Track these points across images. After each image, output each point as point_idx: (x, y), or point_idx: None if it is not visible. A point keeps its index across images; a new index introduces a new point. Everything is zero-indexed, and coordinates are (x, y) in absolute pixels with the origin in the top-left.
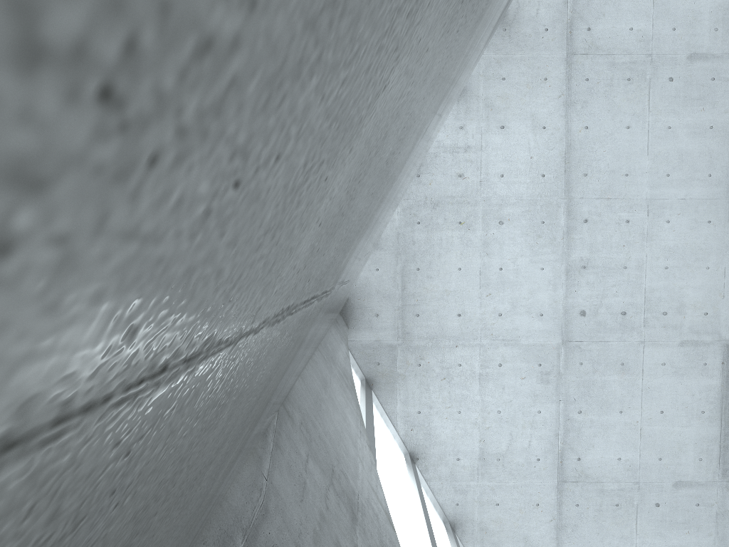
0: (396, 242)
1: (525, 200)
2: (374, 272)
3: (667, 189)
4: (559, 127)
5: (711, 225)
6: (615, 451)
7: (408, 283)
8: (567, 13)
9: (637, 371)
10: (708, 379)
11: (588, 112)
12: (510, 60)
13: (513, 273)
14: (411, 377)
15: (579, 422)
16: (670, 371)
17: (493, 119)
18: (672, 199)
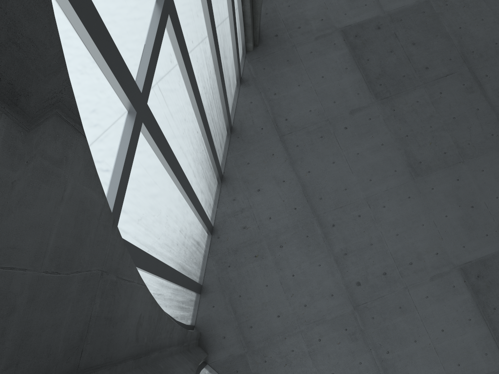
0: (219, 284)
1: (290, 227)
2: (212, 309)
3: (374, 188)
4: (292, 177)
5: (411, 198)
6: (425, 371)
7: (237, 307)
8: (270, 116)
9: (412, 308)
10: (461, 296)
11: (306, 163)
12: (247, 152)
13: (302, 274)
14: (263, 372)
15: (391, 360)
16: (433, 300)
17: (251, 187)
18: (380, 192)
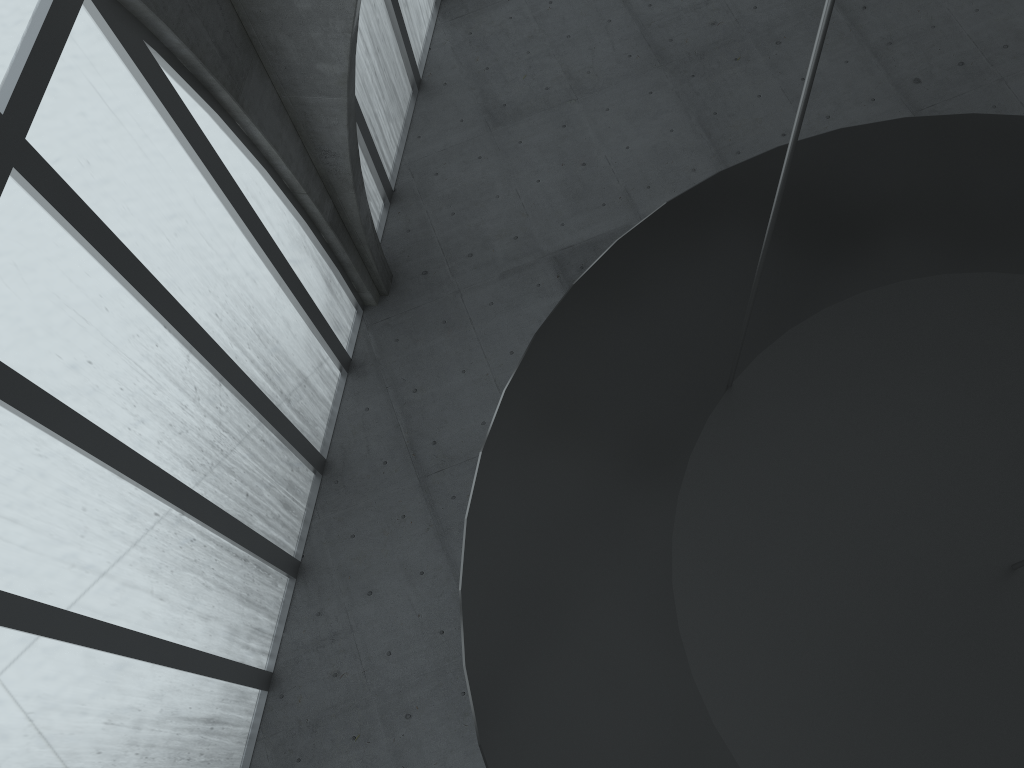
0: None
1: (429, 673)
2: None
3: None
4: (440, 564)
5: None
6: None
7: None
8: (402, 435)
9: None
10: None
11: None
12: (353, 511)
13: None
14: None
15: None
16: None
17: (355, 587)
18: None
